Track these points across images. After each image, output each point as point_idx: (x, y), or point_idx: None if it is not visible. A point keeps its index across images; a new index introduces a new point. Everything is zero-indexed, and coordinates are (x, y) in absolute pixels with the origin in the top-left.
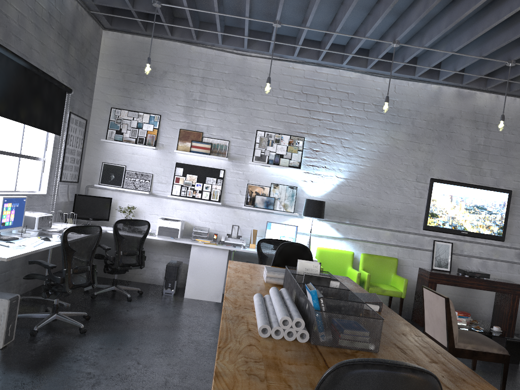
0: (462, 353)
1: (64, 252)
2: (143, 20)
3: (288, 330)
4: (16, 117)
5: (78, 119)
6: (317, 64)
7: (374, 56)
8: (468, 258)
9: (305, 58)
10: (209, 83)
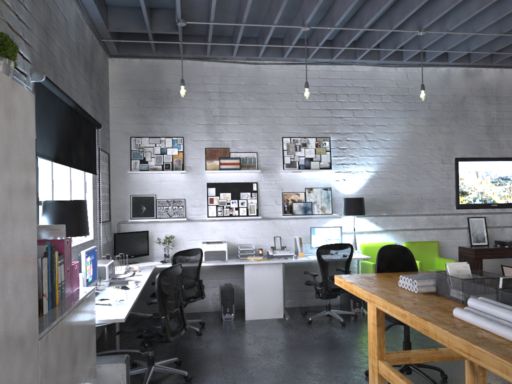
0: None
1: (159, 299)
2: (159, 42)
3: None
4: (70, 162)
5: (104, 154)
6: (330, 63)
7: (389, 47)
8: (501, 229)
9: (320, 58)
10: (227, 97)
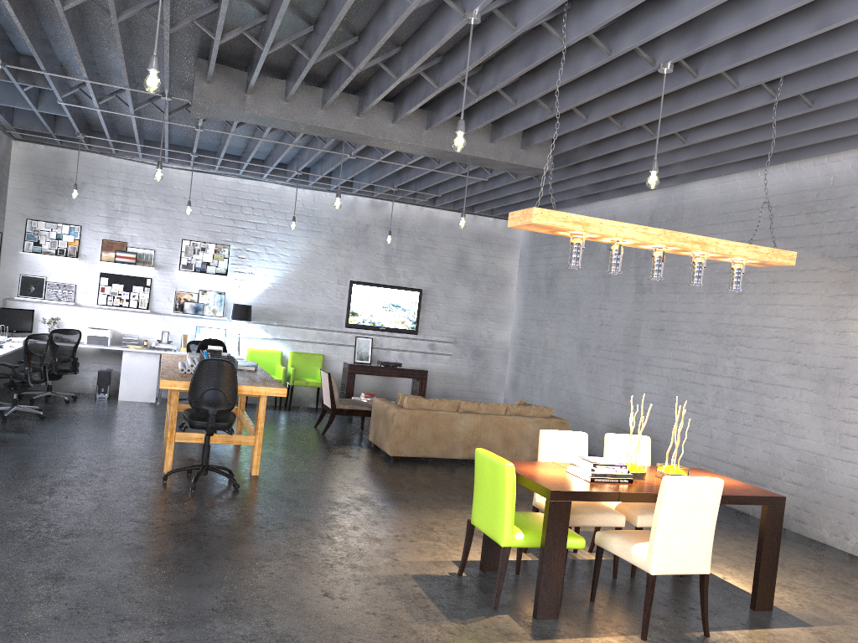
0: (341, 411)
1: (25, 355)
2: (63, 140)
3: (193, 369)
4: None
5: None
6: (238, 176)
7: (289, 173)
8: (388, 351)
9: (227, 171)
10: (131, 194)
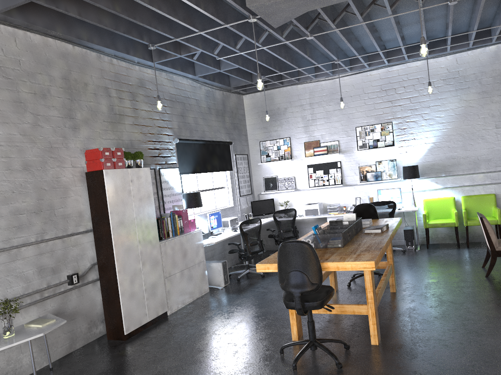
0: None
1: (242, 235)
2: None
3: None
4: (205, 170)
5: (241, 156)
6: (387, 66)
7: None
8: None
9: (376, 65)
10: (315, 106)
